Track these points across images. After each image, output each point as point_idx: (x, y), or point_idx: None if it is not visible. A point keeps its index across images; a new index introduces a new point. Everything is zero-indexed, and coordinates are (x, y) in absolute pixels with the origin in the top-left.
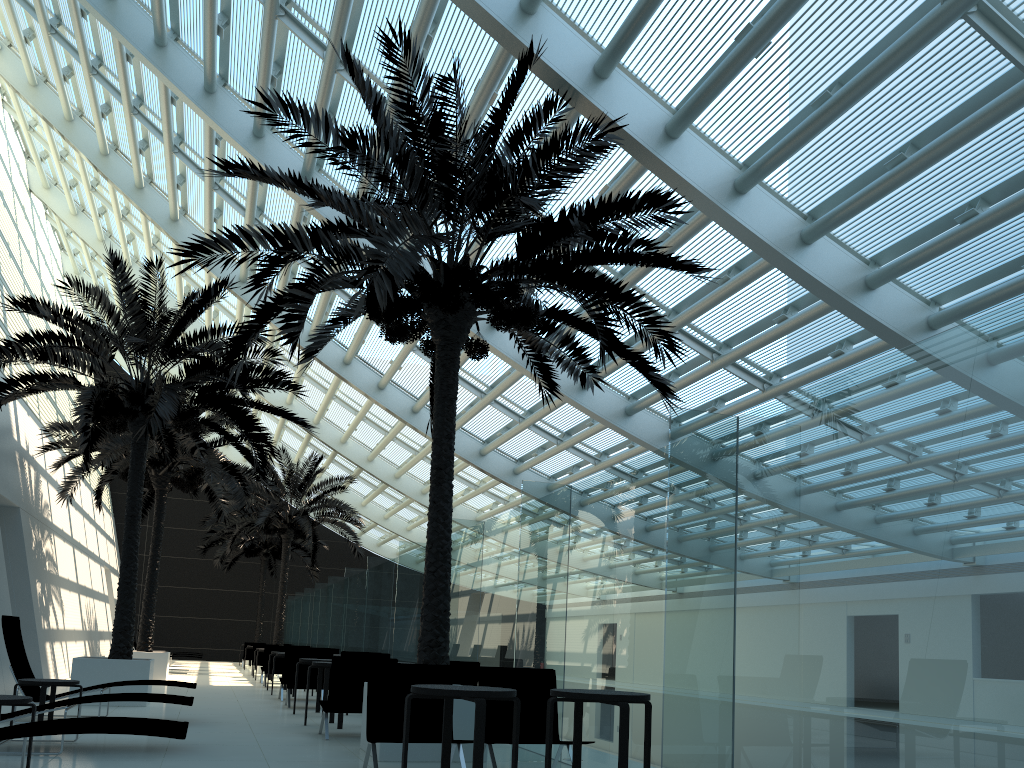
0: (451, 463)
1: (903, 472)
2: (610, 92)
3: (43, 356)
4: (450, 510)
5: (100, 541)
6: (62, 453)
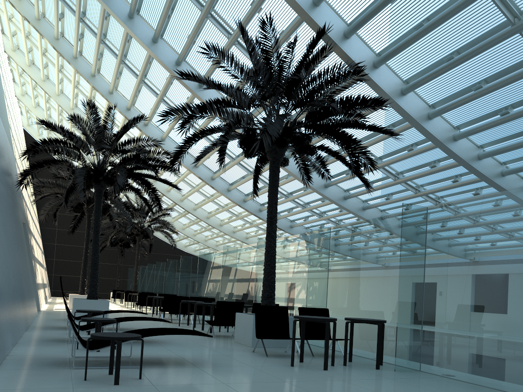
0: (276, 215)
1: (509, 238)
2: (350, 45)
3: (58, 152)
4: (276, 237)
5: (38, 237)
6: (27, 193)
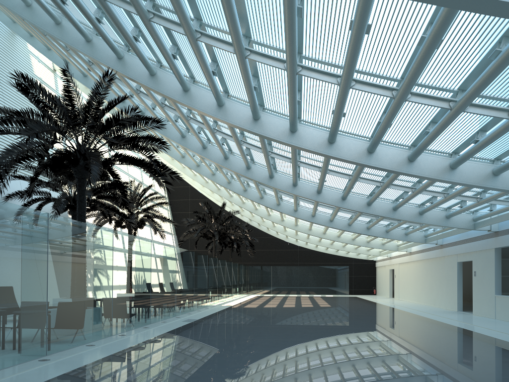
0: None
1: None
2: (124, 63)
3: None
4: None
5: None
6: None
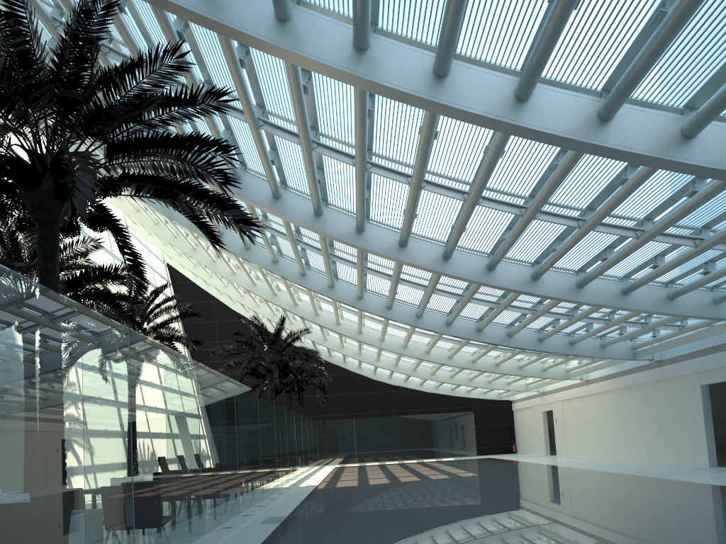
0: None
1: None
2: None
3: None
4: None
5: None
6: None
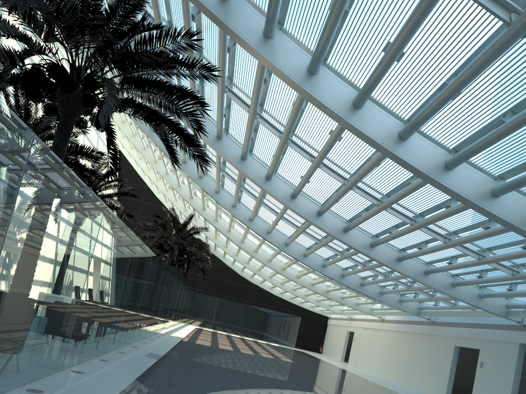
0: None
1: None
2: None
3: None
4: None
5: None
6: None
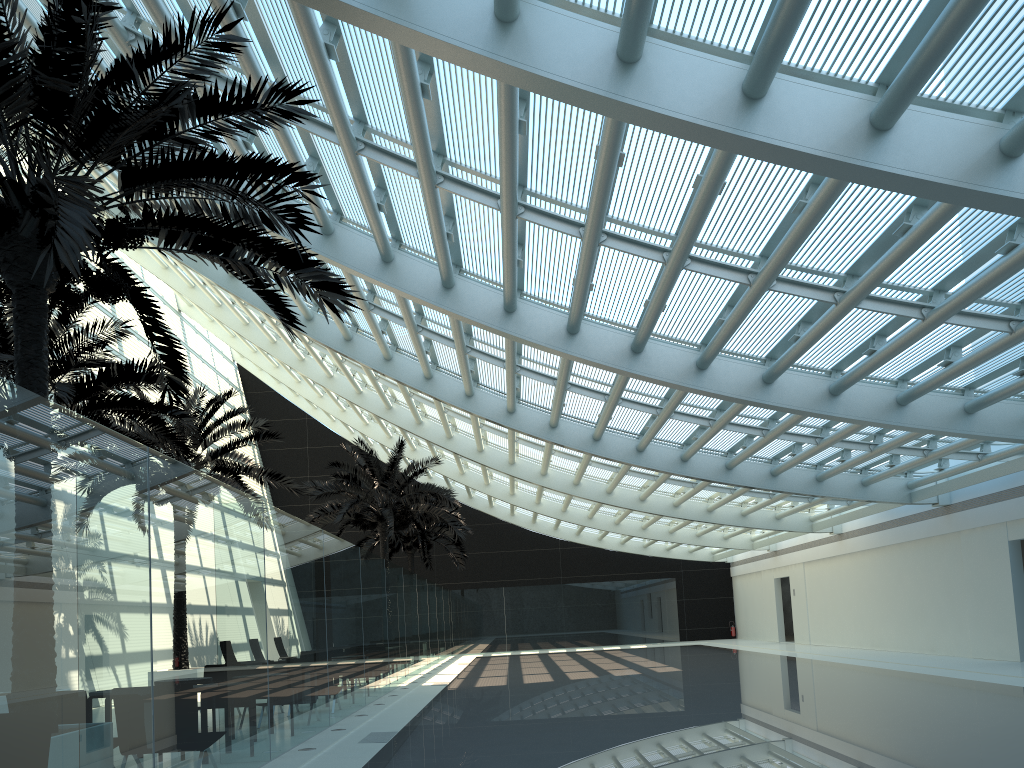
0: None
1: None
2: None
3: None
4: None
5: None
6: None
